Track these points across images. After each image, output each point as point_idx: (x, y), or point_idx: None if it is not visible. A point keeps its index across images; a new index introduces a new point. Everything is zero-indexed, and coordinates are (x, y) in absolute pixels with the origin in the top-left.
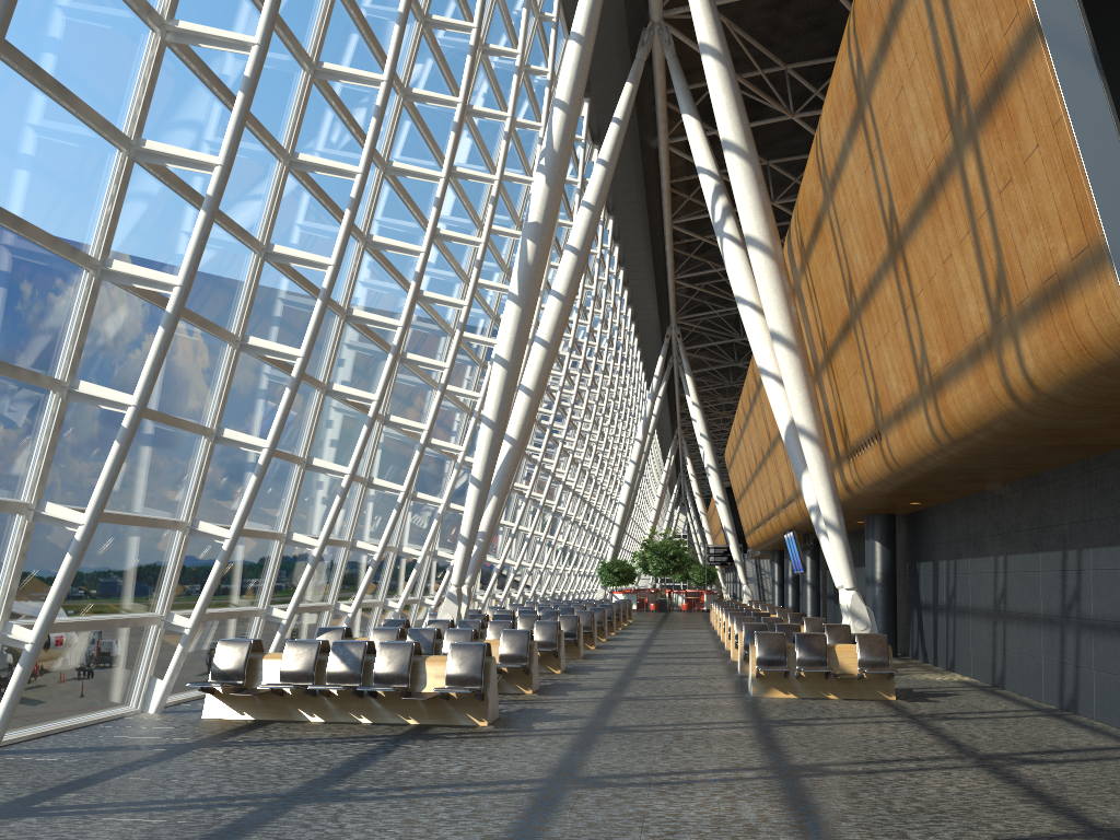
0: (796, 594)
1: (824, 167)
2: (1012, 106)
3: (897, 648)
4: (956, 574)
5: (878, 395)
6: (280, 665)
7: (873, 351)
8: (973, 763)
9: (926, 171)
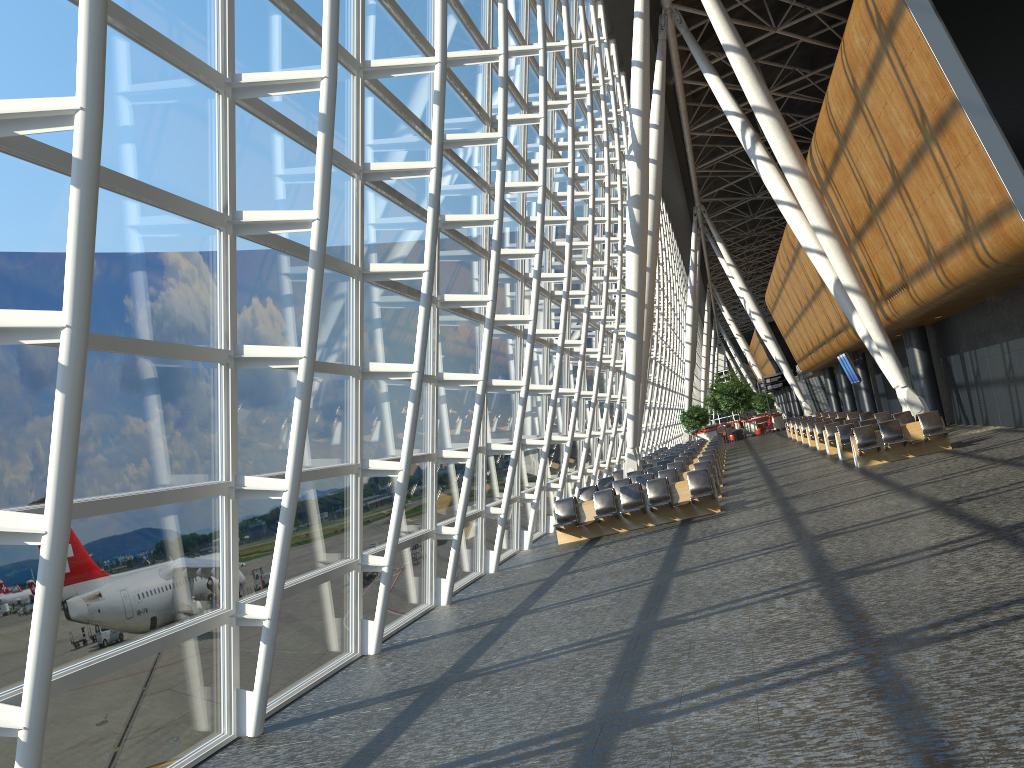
0: (852, 399)
1: (836, 127)
2: (952, 132)
3: (945, 419)
4: (977, 360)
5: (901, 262)
6: (593, 507)
7: (892, 236)
8: (1001, 464)
9: (910, 147)
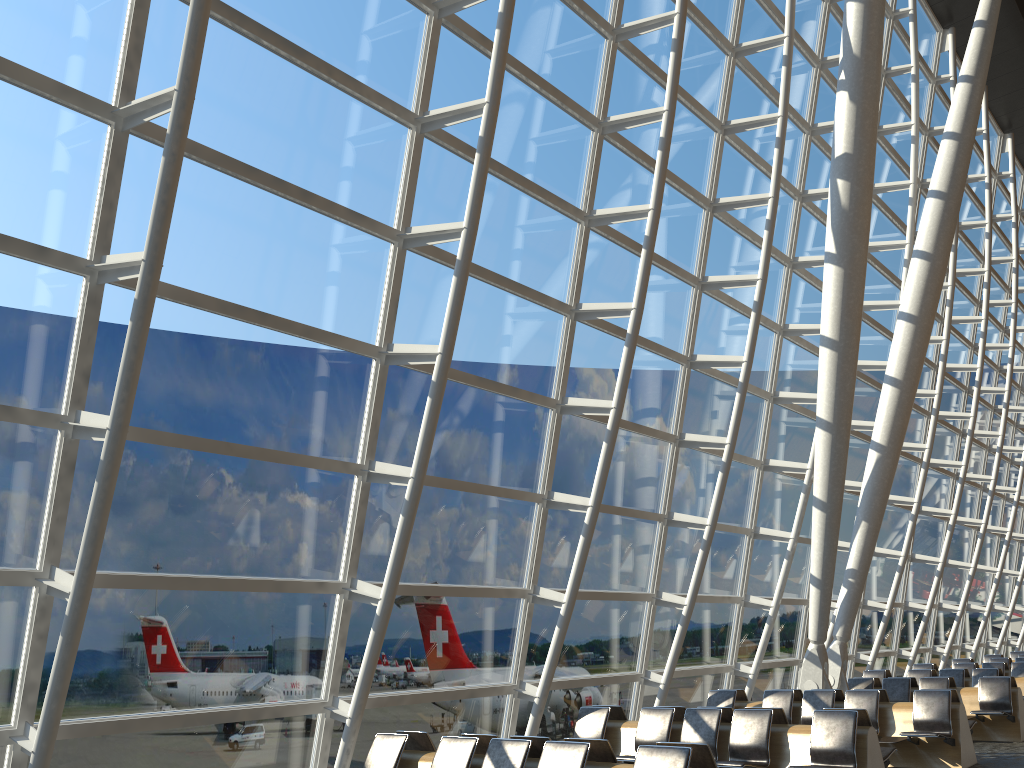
0: None
1: None
2: None
3: None
4: None
5: None
6: None
7: None
8: None
9: None
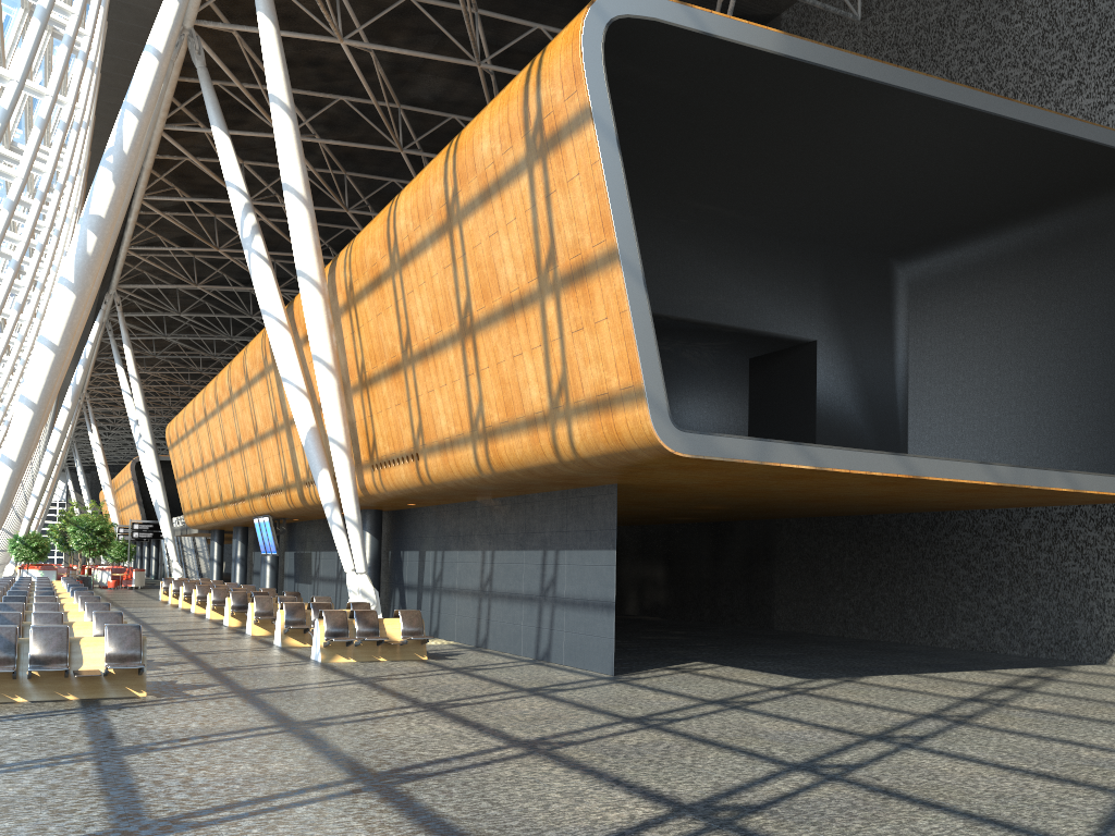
0: (245, 572)
1: (395, 245)
2: (591, 288)
3: None
4: (444, 562)
5: (423, 427)
6: None
7: (424, 394)
8: (529, 693)
9: (510, 293)
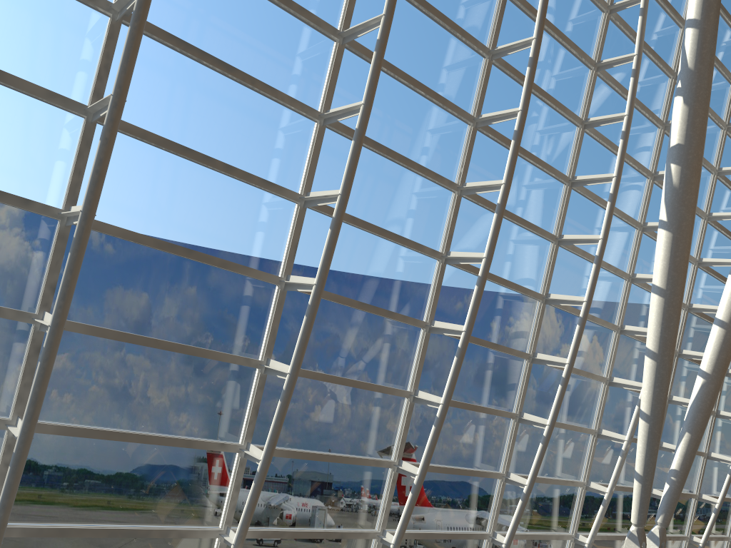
0: None
1: None
2: None
3: None
4: None
5: None
6: None
7: None
8: None
9: None
